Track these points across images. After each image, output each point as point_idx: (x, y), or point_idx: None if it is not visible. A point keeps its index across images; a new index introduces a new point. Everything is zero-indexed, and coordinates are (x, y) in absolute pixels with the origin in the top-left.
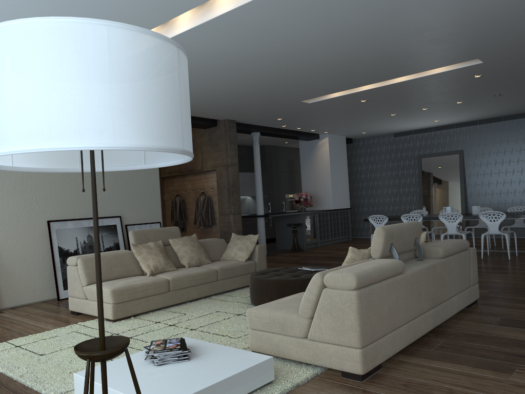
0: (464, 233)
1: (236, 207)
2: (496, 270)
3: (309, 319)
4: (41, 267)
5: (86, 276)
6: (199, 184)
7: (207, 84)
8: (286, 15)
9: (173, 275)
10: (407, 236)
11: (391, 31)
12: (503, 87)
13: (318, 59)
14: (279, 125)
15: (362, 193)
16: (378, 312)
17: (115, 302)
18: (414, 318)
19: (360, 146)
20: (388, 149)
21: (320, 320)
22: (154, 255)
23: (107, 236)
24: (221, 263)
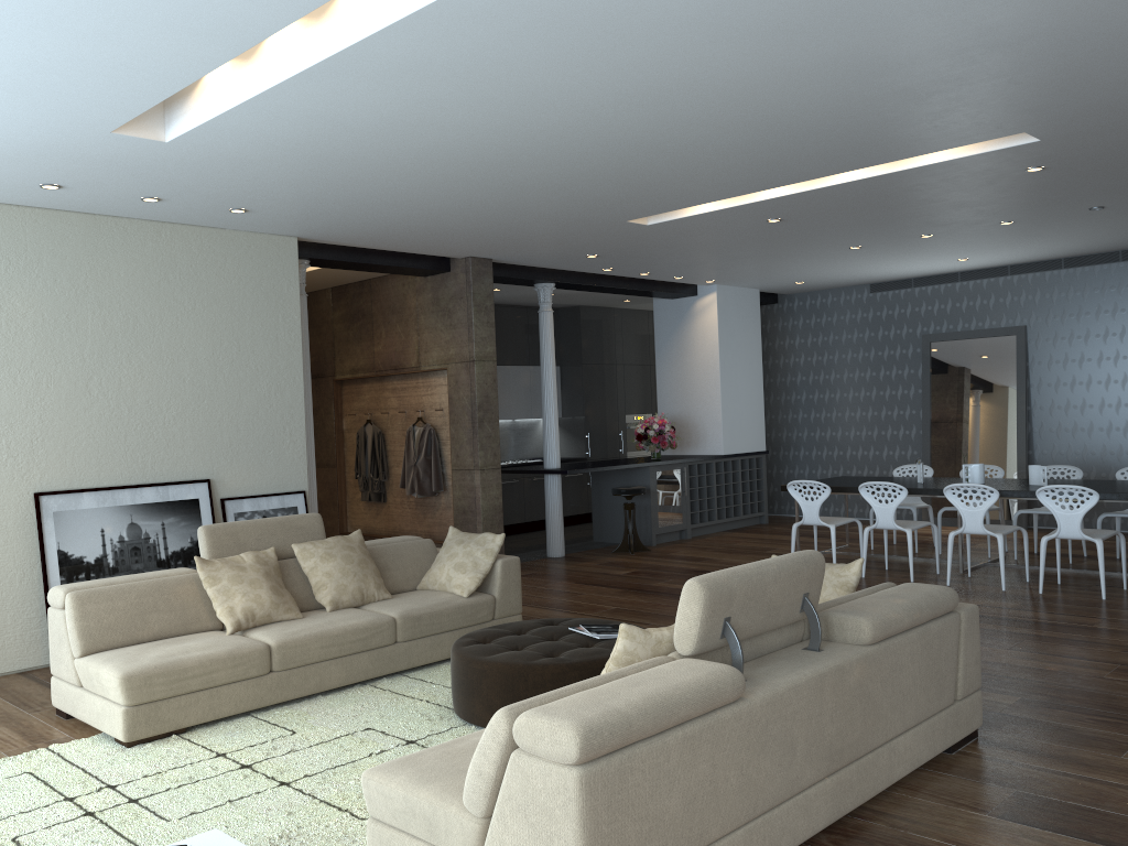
0: (1003, 533)
1: (488, 453)
2: (1059, 633)
3: (483, 819)
4: (18, 595)
5: (81, 635)
6: (413, 399)
7: (392, 188)
8: (514, 43)
9: (284, 635)
10: (777, 594)
11: (788, 74)
12: (1106, 192)
13: (631, 135)
14: (597, 269)
15: (796, 417)
16: (648, 814)
17: (132, 704)
18: (771, 808)
19: (794, 311)
20: (858, 320)
21: (505, 827)
22: (249, 584)
23: (176, 526)
24: (412, 602)
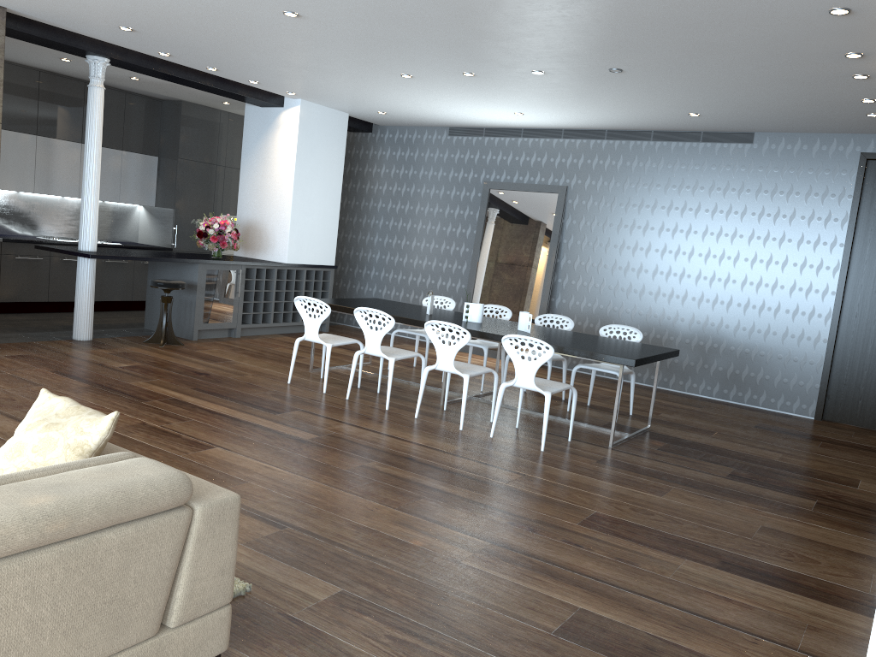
0: (471, 374)
1: None
2: (467, 491)
3: None
4: None
5: None
6: None
7: None
8: None
9: None
10: None
11: None
12: (618, 48)
13: None
14: (153, 51)
15: (373, 240)
16: None
17: None
18: None
19: (384, 142)
20: (435, 159)
21: None
22: None
23: None
24: None
